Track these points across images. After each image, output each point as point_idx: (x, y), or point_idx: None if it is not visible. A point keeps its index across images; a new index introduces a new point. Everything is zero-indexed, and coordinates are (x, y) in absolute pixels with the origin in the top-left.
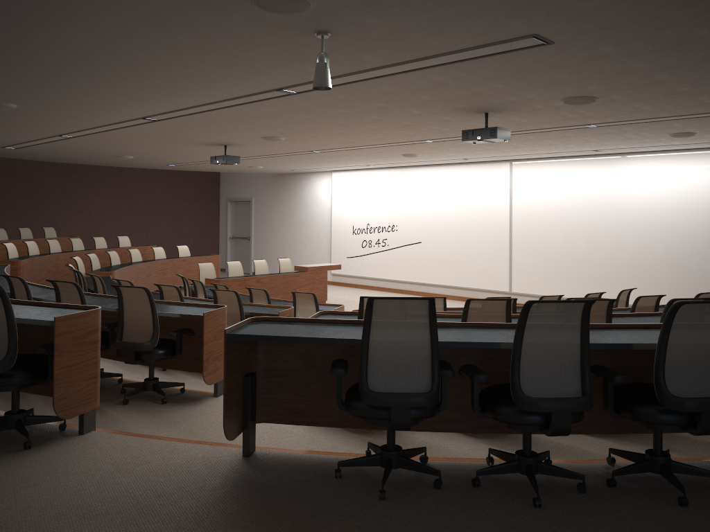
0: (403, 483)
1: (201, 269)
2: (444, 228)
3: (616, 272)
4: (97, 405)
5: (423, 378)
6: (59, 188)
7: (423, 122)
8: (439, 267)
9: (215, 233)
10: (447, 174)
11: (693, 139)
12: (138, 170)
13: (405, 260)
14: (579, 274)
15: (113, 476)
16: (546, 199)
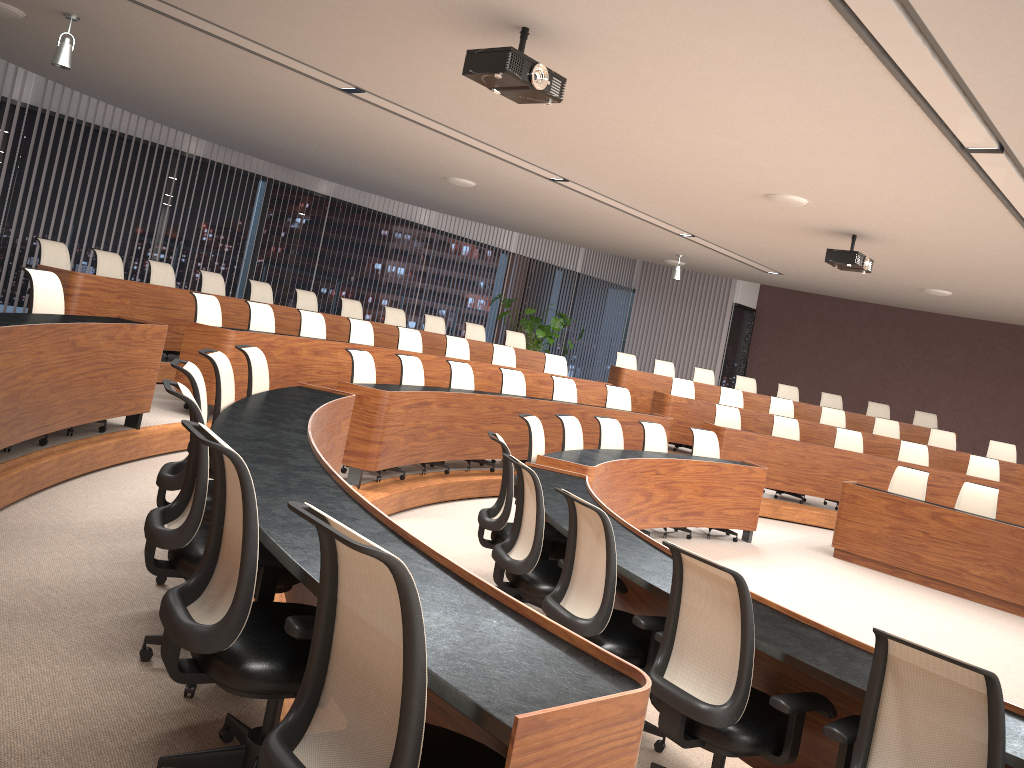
0: None
1: (896, 476)
2: None
3: None
4: None
5: None
6: None
7: (647, 91)
8: None
9: None
10: None
11: None
12: None
13: None
14: None
15: None
16: None
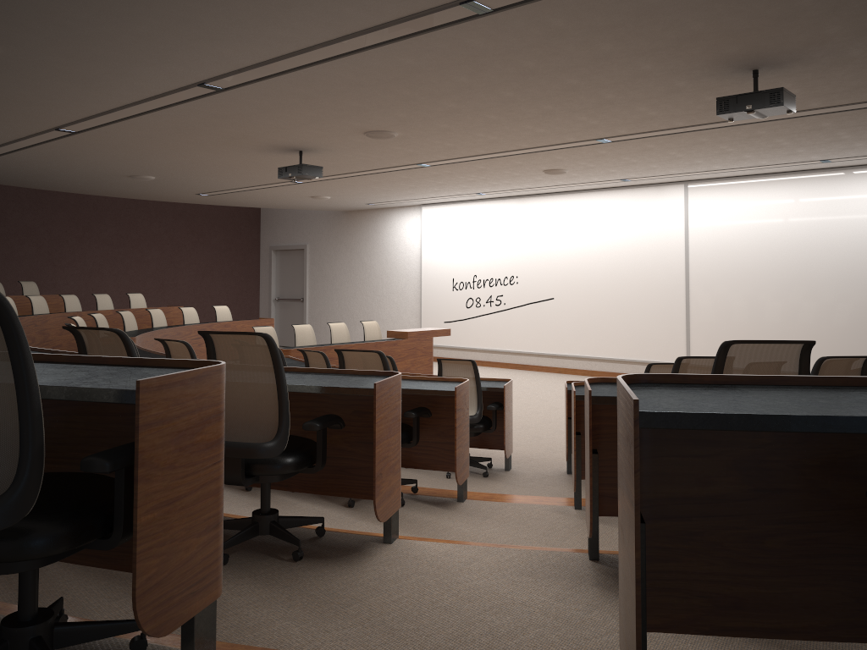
0: None
1: None
2: (587, 278)
3: (850, 333)
4: (219, 591)
5: None
6: (42, 229)
7: (635, 96)
8: (581, 332)
9: (255, 293)
10: (591, 204)
11: None
12: (151, 207)
13: (530, 324)
14: (793, 337)
15: None
16: (740, 234)
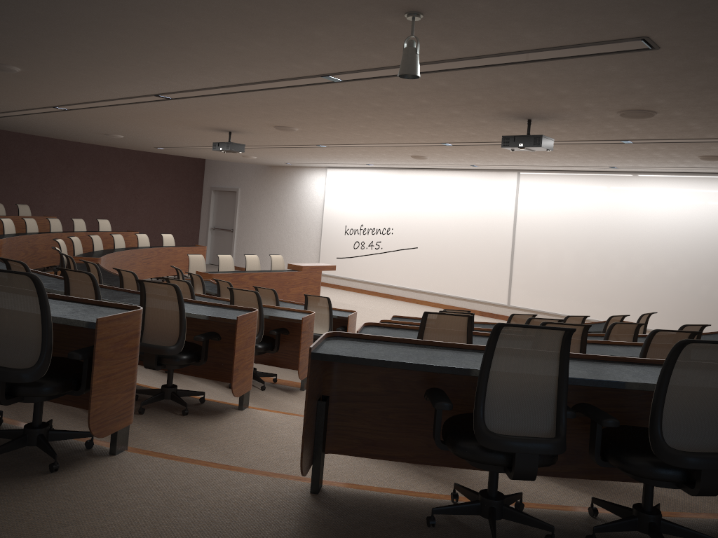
0: (508, 536)
1: (191, 260)
2: (442, 234)
3: (621, 293)
4: (131, 421)
5: (547, 419)
6: (35, 163)
7: (456, 124)
8: (435, 275)
9: (196, 222)
10: (450, 180)
11: (717, 163)
12: (120, 151)
13: (399, 265)
14: (583, 292)
15: (167, 513)
16: (553, 213)
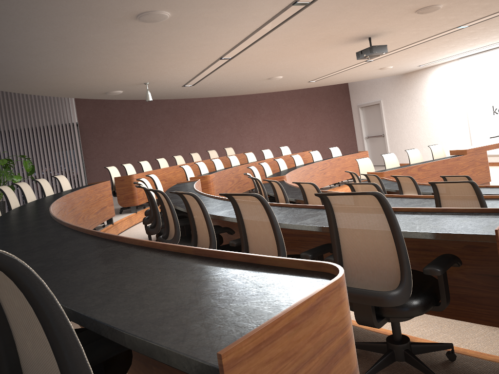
0: None
1: (359, 164)
2: None
3: None
4: None
5: None
6: (231, 117)
7: None
8: None
9: (352, 135)
10: None
11: None
12: (285, 95)
13: None
14: None
15: None
16: None
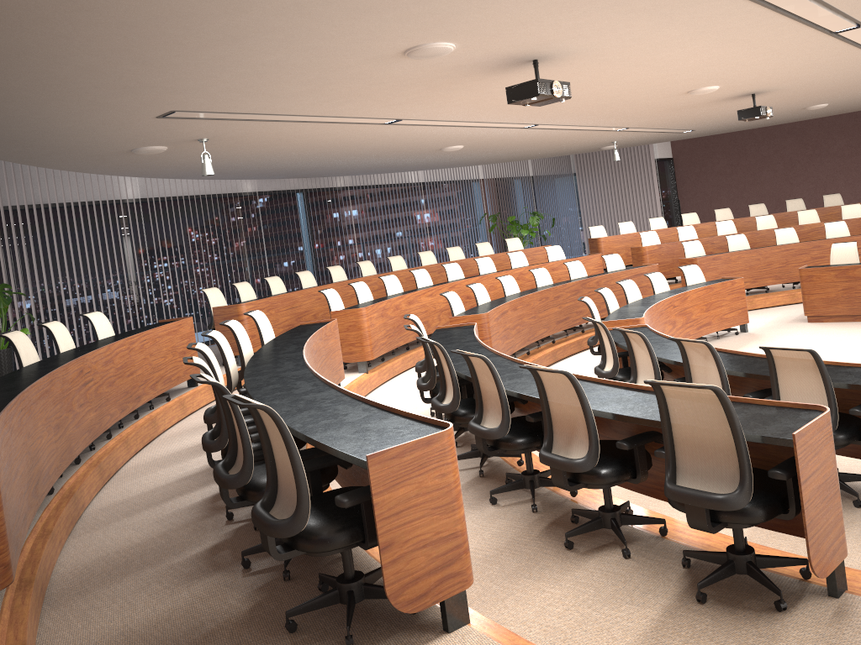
0: None
1: (833, 251)
2: None
3: None
4: None
5: None
6: None
7: (611, 65)
8: None
9: None
10: None
11: None
12: None
13: None
14: None
15: None
16: None
